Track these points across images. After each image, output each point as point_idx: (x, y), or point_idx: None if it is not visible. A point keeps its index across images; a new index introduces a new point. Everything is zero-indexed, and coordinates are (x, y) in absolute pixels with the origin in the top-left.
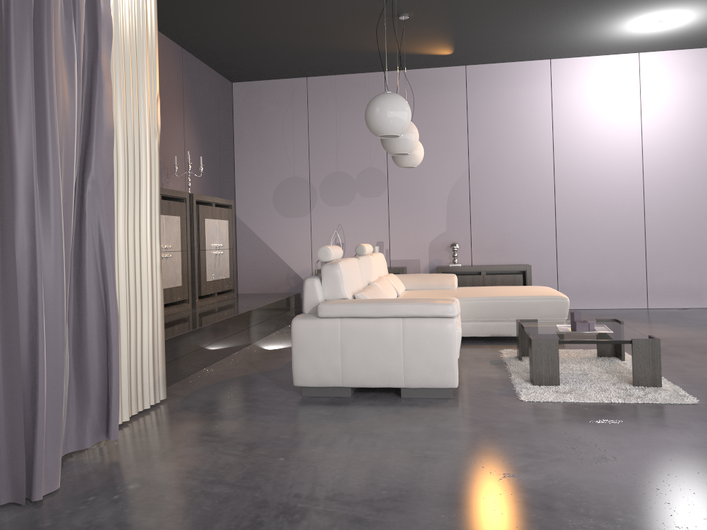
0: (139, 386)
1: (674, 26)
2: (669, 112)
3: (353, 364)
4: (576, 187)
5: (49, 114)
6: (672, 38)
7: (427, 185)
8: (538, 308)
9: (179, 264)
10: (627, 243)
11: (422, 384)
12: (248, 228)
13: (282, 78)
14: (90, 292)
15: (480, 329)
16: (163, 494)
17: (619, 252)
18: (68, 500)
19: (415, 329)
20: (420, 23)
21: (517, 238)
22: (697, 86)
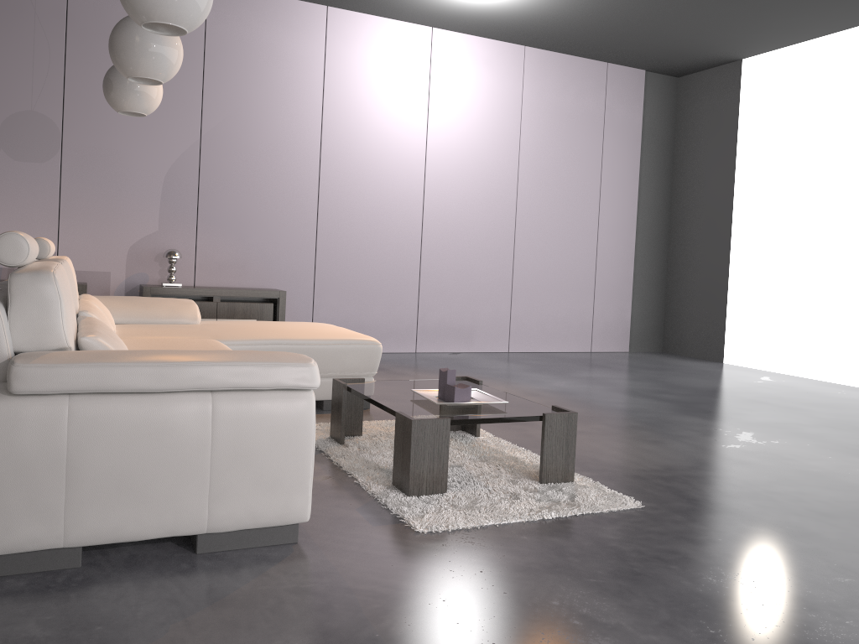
0: None
1: (489, 0)
2: (458, 110)
3: (95, 495)
4: (346, 189)
5: None
6: (477, 18)
7: (132, 155)
8: (340, 357)
9: None
10: (401, 270)
11: (244, 522)
12: None
13: None
14: None
15: None
16: None
17: (390, 280)
18: None
19: (239, 415)
20: None
21: (264, 251)
22: (489, 85)
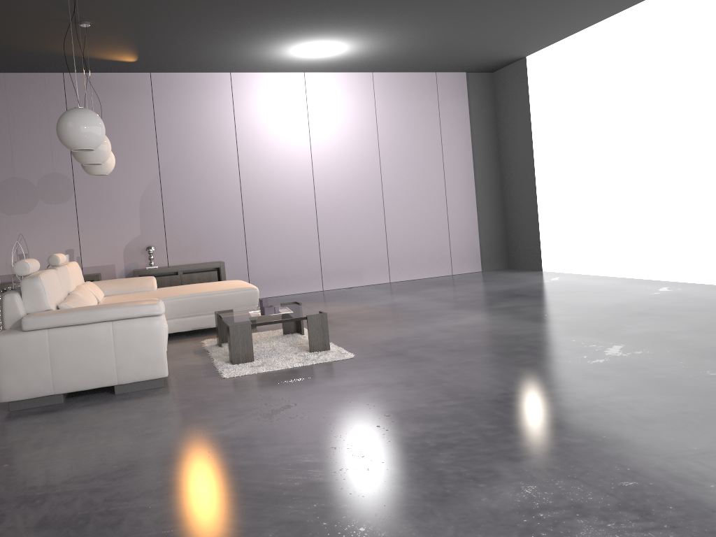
0: None
1: (329, 54)
2: (330, 124)
3: (64, 370)
4: (259, 189)
5: None
6: (329, 63)
7: (118, 190)
8: (233, 299)
9: None
10: (304, 237)
11: (135, 378)
12: None
13: None
14: None
15: (182, 325)
16: None
17: (298, 245)
18: None
19: (125, 330)
20: (102, 32)
21: (210, 237)
22: (350, 104)
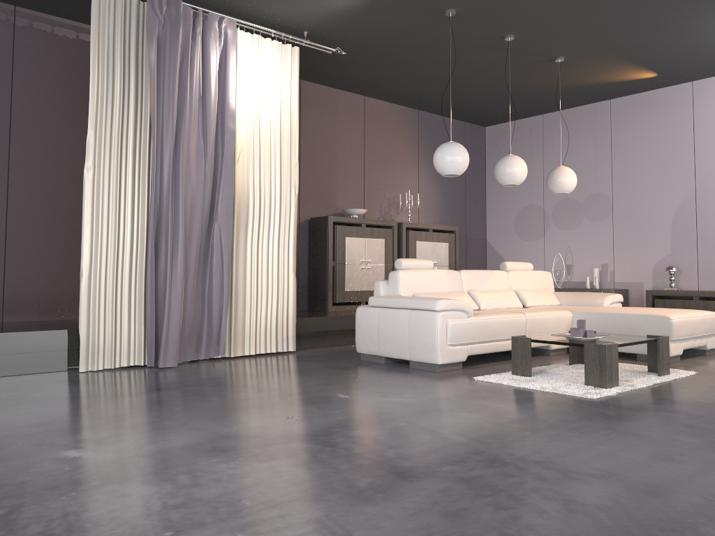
0: (268, 337)
1: None
2: None
3: (382, 339)
4: None
5: (179, 188)
6: None
7: (651, 207)
8: (642, 326)
9: (382, 274)
10: None
11: (418, 358)
12: (495, 250)
13: (521, 118)
14: (214, 276)
15: None
16: (200, 374)
17: None
18: (170, 370)
19: (415, 318)
20: (584, 60)
21: None
22: None
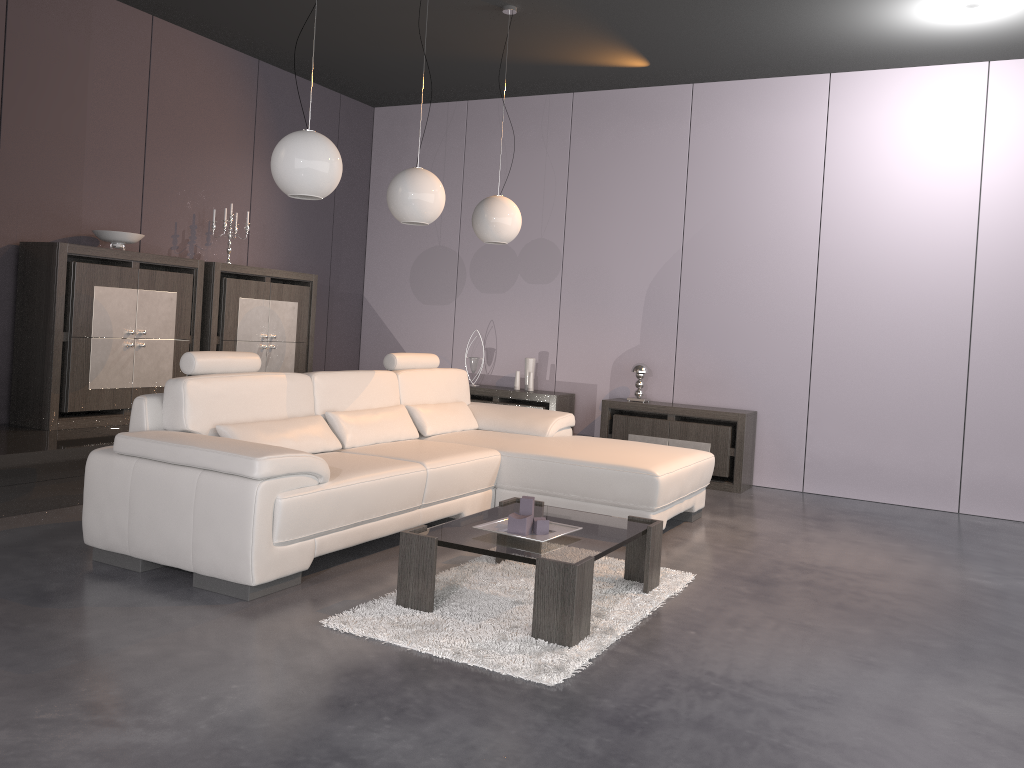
0: None
1: (1012, 14)
2: None
3: (139, 525)
4: (852, 291)
5: None
6: None
7: (618, 271)
8: (612, 484)
9: (169, 357)
10: (934, 396)
11: (211, 571)
12: (377, 315)
13: (434, 101)
14: None
15: None
16: None
17: (917, 410)
18: None
19: (209, 489)
20: (549, 20)
21: (747, 367)
22: None
